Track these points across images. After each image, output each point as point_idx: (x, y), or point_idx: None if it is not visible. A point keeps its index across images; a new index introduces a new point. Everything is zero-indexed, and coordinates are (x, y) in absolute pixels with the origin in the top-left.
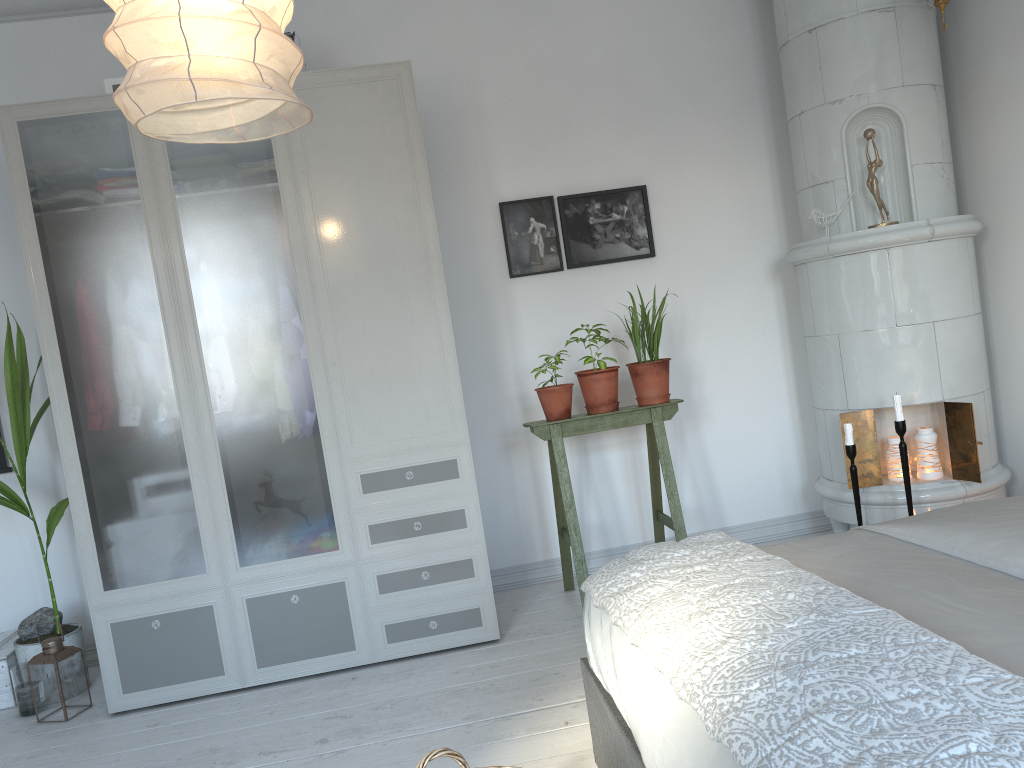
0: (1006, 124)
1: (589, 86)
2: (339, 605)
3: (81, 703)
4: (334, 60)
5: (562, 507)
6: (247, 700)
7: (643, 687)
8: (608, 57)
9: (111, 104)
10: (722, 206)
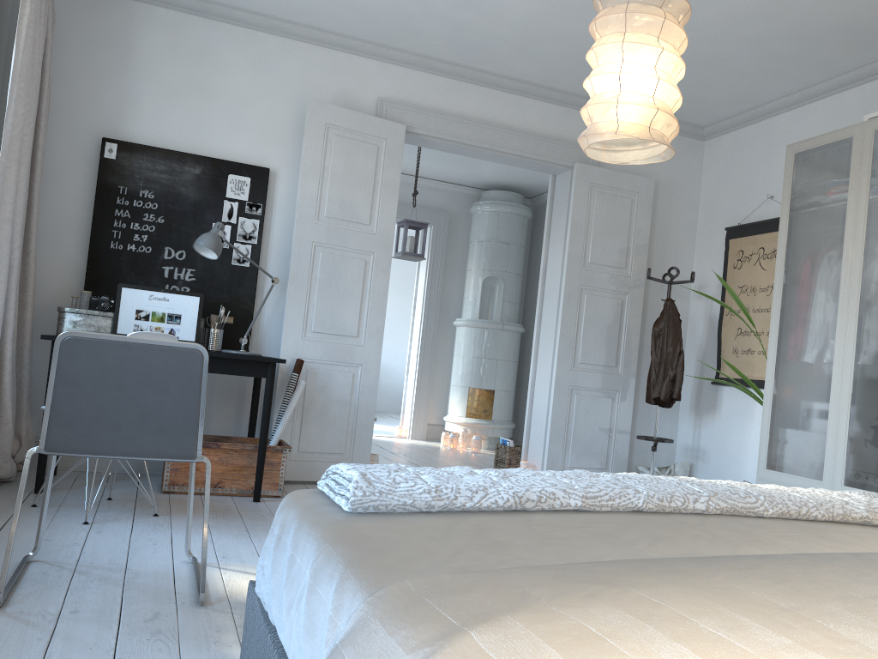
0: None
1: None
2: None
3: None
4: None
5: None
6: None
7: None
8: None
9: (845, 134)
10: None
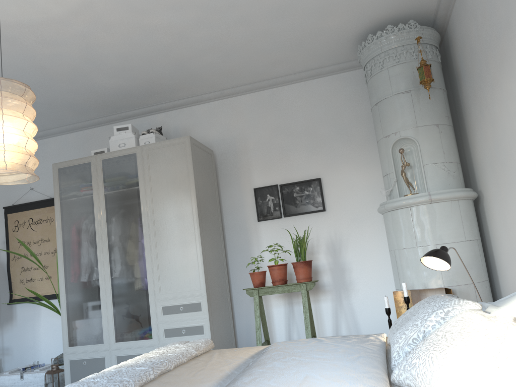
0: (478, 141)
1: (295, 135)
2: None
3: None
4: (190, 133)
5: (266, 329)
6: None
7: None
8: (303, 121)
9: (86, 160)
10: (360, 186)
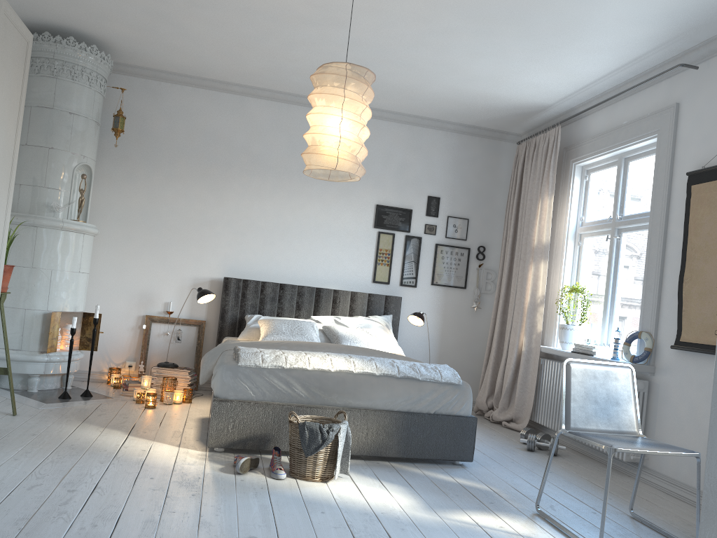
0: (102, 192)
1: None
2: None
3: None
4: None
5: None
6: None
7: (327, 378)
8: None
9: None
10: None
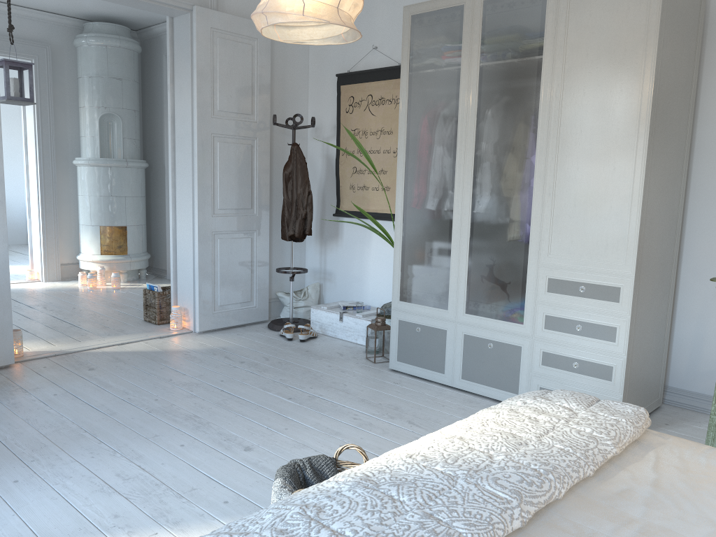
0: None
1: None
2: (514, 361)
3: (385, 357)
4: None
5: None
6: (445, 393)
7: None
8: None
9: (457, 1)
10: None
